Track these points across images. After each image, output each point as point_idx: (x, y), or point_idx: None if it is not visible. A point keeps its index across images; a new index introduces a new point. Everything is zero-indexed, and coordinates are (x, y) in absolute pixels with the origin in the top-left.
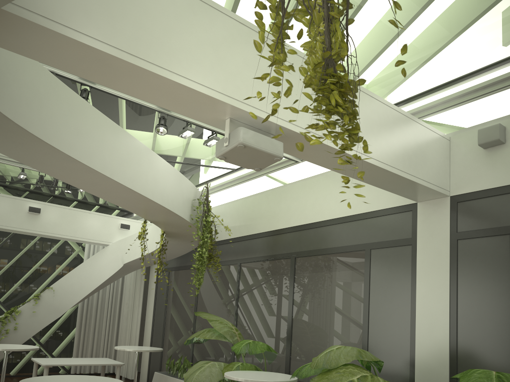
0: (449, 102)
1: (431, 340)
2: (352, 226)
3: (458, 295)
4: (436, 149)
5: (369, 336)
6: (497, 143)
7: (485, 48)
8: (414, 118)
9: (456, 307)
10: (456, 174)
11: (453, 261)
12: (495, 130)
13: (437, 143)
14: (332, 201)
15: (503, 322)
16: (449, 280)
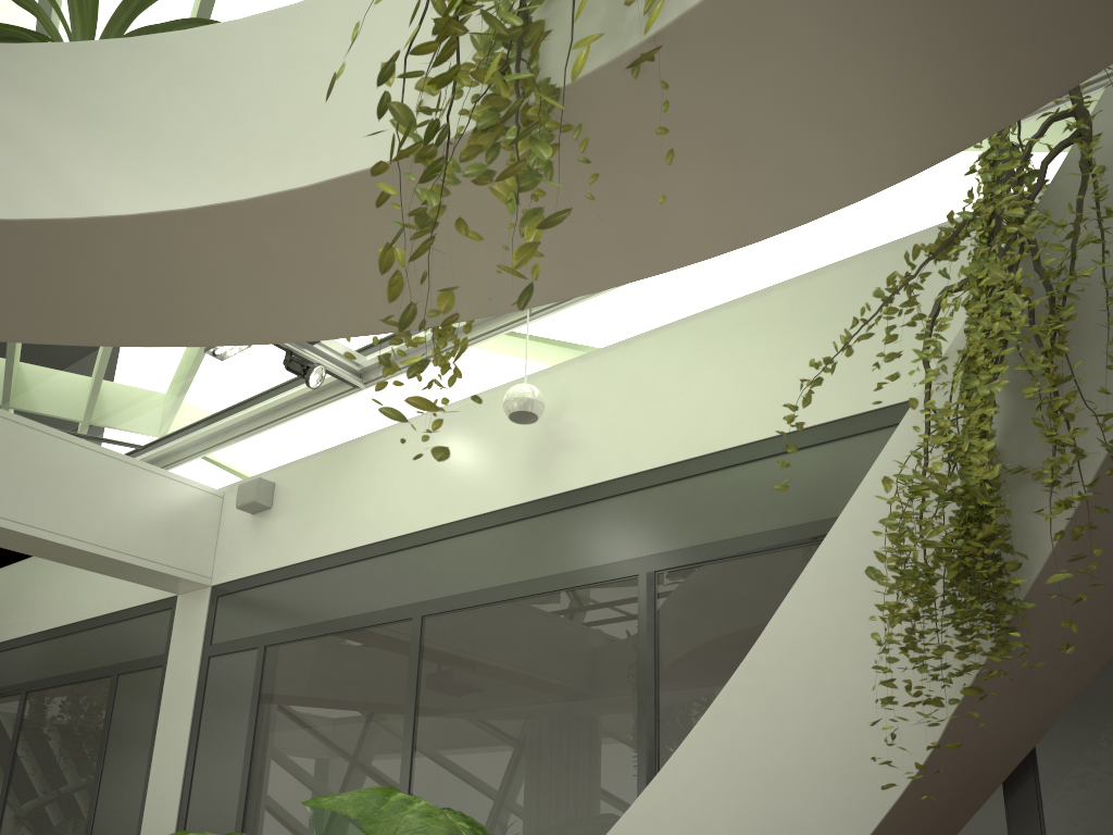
0: (216, 438)
1: (158, 829)
2: (105, 634)
3: (198, 748)
4: (182, 510)
5: (93, 831)
6: (260, 506)
7: (239, 366)
8: (129, 459)
9: (193, 769)
10: (222, 552)
11: (200, 693)
12: (253, 487)
13: (188, 499)
14: (88, 588)
15: (234, 789)
16: (191, 724)
